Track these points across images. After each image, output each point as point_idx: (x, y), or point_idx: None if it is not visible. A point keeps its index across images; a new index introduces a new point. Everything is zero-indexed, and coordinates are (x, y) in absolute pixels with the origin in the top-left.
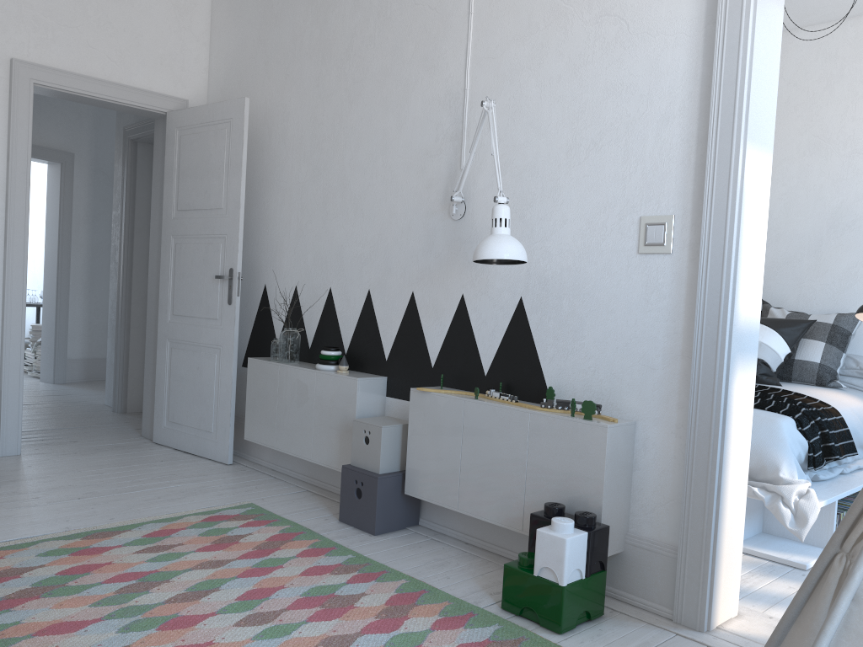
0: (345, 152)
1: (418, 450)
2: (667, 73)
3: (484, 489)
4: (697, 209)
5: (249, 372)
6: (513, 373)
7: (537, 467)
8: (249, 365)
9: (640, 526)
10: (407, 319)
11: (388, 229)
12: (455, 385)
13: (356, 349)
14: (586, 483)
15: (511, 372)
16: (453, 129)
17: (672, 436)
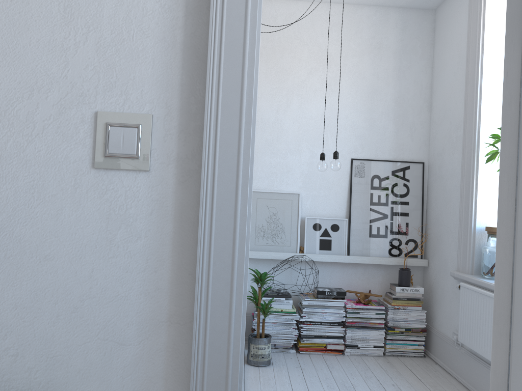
0: None
1: None
2: None
3: None
4: (188, 109)
5: None
6: None
7: None
8: None
9: None
10: None
11: None
12: None
13: None
14: None
15: None
16: None
17: None
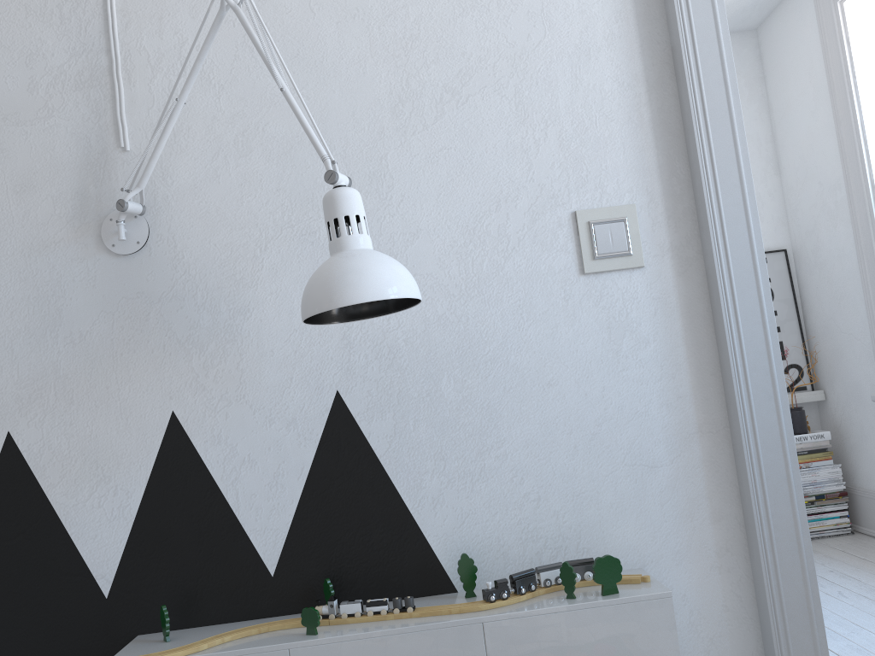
0: None
1: None
2: None
3: None
4: (671, 192)
5: None
6: (348, 551)
7: None
8: None
9: None
10: None
11: None
12: (187, 620)
13: None
14: None
15: (343, 551)
16: (82, 65)
17: (713, 574)
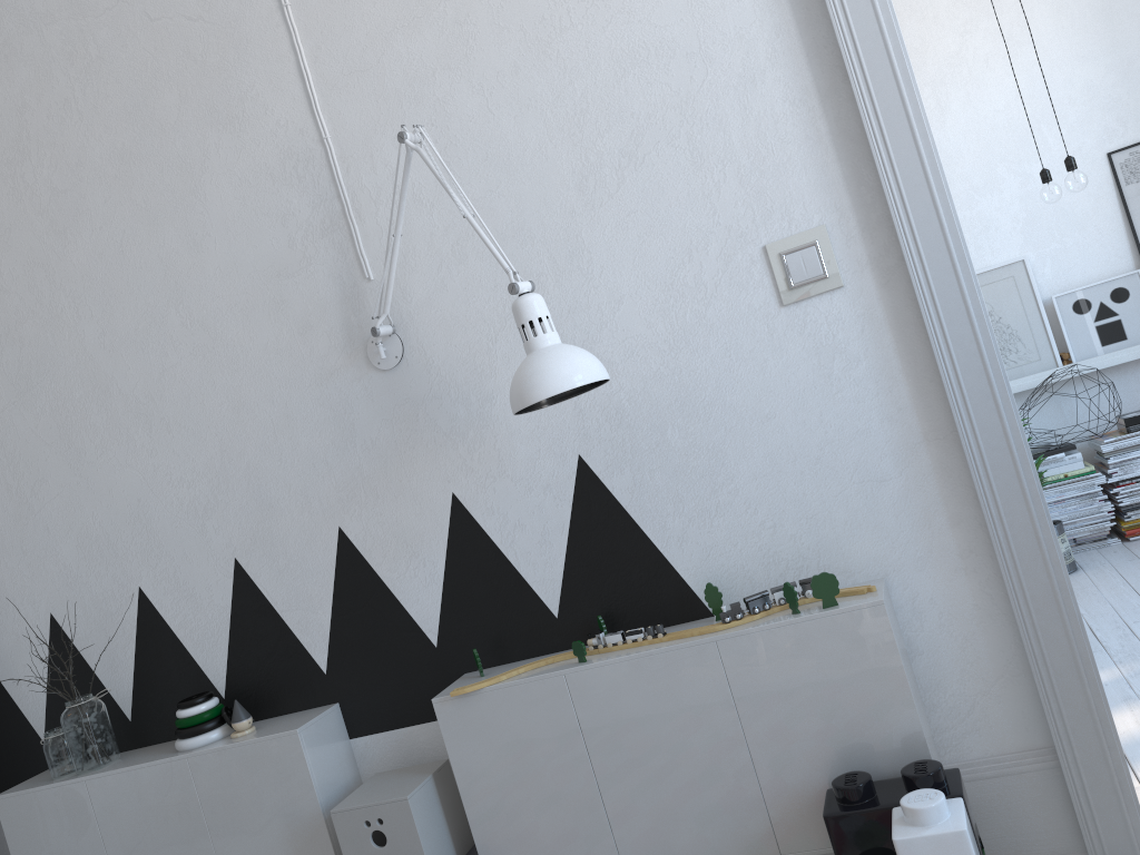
0: (82, 328)
1: (494, 806)
2: (722, 8)
3: (669, 815)
4: (862, 202)
5: (7, 826)
6: (614, 591)
7: (768, 729)
8: (4, 810)
9: (961, 745)
10: (346, 581)
11: (239, 435)
12: (498, 658)
13: (245, 679)
14: (878, 715)
15: (610, 591)
16: (322, 214)
17: (959, 576)
